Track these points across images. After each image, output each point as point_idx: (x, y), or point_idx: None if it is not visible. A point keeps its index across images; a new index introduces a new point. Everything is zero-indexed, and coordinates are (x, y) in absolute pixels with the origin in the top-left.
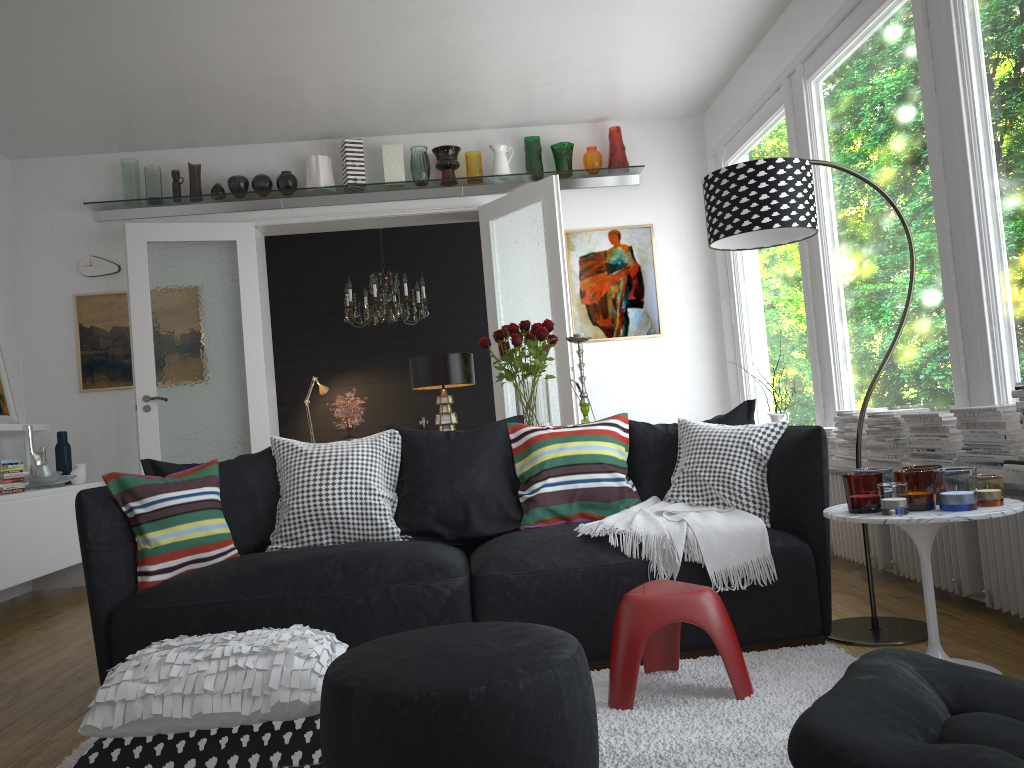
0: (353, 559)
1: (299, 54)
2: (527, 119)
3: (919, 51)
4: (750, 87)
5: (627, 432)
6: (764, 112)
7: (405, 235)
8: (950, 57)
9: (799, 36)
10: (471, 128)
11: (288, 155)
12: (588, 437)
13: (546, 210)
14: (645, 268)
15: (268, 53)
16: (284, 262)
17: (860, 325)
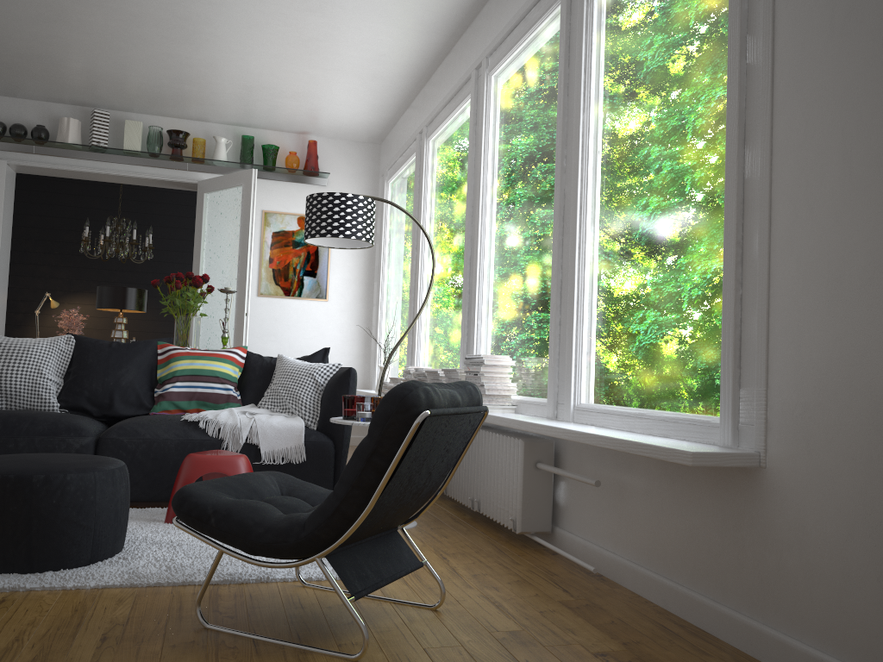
0: (13, 417)
1: (56, 42)
2: (246, 122)
3: (470, 139)
4: (404, 133)
5: (244, 359)
6: (408, 153)
7: (148, 190)
8: (480, 148)
9: (428, 107)
10: (202, 120)
11: (45, 112)
12: (213, 358)
13: (245, 193)
14: (322, 248)
15: (29, 37)
16: (38, 195)
17: (432, 311)
